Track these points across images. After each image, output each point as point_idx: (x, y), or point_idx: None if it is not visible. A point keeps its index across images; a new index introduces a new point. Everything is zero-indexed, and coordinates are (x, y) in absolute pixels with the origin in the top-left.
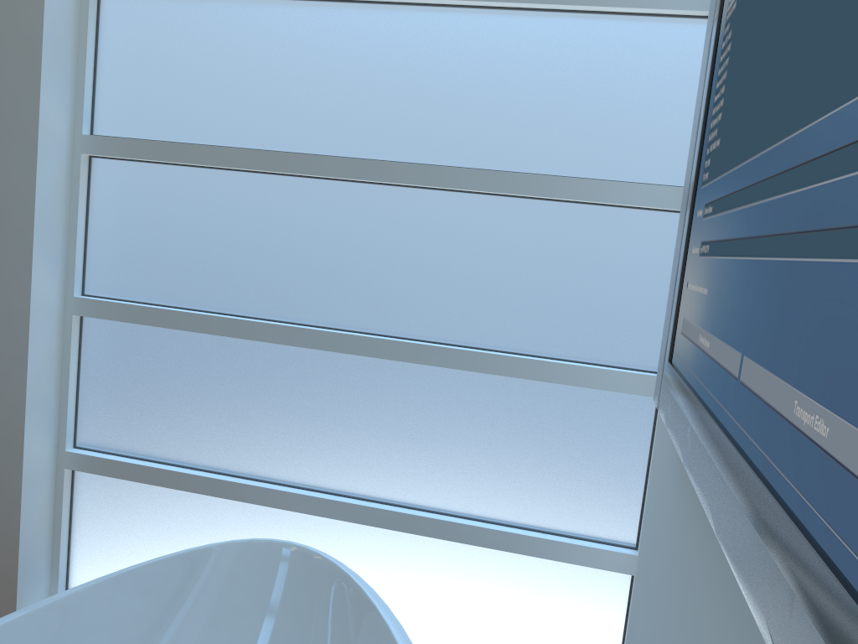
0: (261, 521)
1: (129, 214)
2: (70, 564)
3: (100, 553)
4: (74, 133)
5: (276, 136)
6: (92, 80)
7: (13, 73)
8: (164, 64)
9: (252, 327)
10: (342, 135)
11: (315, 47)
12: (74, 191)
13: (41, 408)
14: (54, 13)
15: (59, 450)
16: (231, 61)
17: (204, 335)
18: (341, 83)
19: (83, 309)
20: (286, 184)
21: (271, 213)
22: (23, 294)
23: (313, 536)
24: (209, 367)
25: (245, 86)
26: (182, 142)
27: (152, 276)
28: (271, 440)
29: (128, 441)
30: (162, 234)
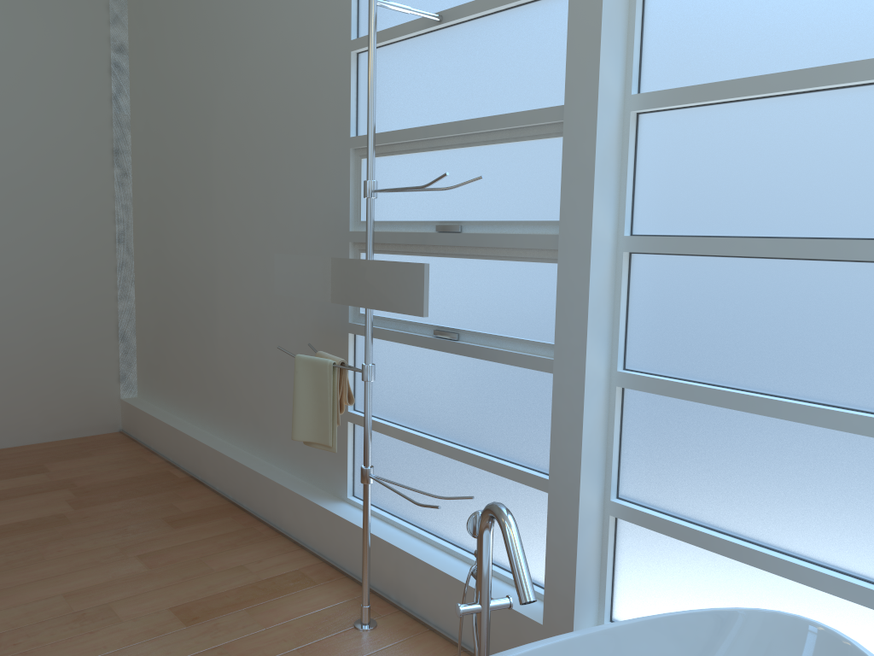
0: (788, 593)
1: (662, 300)
2: (613, 597)
3: (637, 593)
4: (617, 235)
5: (800, 223)
6: (631, 189)
7: (573, 195)
8: (692, 168)
9: (776, 406)
10: (871, 216)
11: (840, 133)
12: (617, 283)
13: (592, 463)
14: (602, 143)
15: (605, 499)
16: (754, 158)
17: (730, 410)
18: (870, 165)
19: (624, 381)
20: (811, 268)
21: (794, 296)
22: (579, 370)
23: (844, 620)
24: (734, 440)
25: (767, 179)
26: (708, 236)
27: (681, 354)
28: (797, 516)
29: (661, 498)
30: (691, 317)
